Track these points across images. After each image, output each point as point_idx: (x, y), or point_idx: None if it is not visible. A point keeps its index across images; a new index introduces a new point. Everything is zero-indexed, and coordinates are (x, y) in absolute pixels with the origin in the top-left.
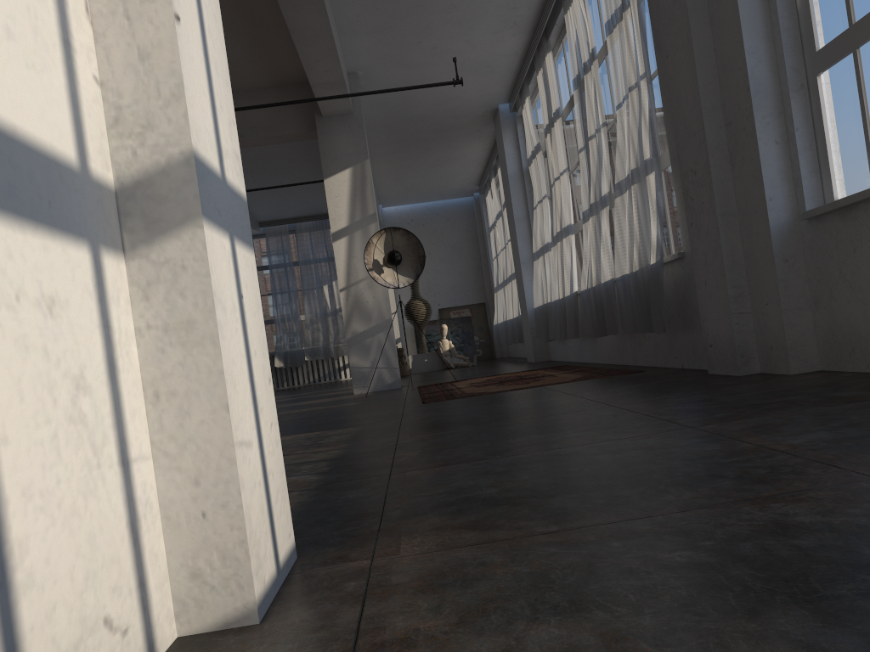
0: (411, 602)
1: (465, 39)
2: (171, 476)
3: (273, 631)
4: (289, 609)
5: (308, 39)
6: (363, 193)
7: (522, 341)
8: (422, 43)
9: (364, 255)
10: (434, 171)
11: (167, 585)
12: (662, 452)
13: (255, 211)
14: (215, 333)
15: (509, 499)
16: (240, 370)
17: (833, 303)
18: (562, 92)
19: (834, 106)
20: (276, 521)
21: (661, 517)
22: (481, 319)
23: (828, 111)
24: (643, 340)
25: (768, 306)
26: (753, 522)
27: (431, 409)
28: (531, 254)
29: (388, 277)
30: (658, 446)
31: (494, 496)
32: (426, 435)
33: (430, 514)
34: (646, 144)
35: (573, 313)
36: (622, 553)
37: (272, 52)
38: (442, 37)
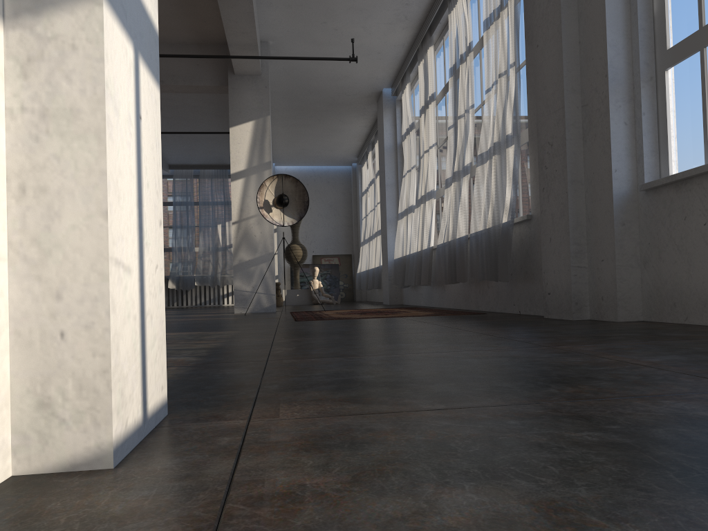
0: (294, 459)
1: (363, 25)
2: (28, 286)
3: (128, 476)
4: (151, 457)
5: (231, 0)
6: (262, 144)
7: (380, 287)
8: (327, 24)
9: (257, 195)
10: (322, 139)
11: (7, 412)
12: (527, 360)
13: (166, 155)
14: (102, 127)
15: (388, 383)
16: (128, 187)
17: (661, 263)
18: (438, 81)
19: (678, 96)
20: (149, 367)
21: (551, 404)
22: (347, 268)
23: (670, 102)
24: (487, 289)
25: (603, 262)
26: (652, 413)
27: (303, 324)
28: (396, 214)
29: (276, 216)
30: (522, 356)
31: (372, 380)
32: (300, 339)
33: (309, 389)
34: (509, 122)
35: (428, 264)
36: (523, 429)
37: (197, 11)
38: (344, 21)
